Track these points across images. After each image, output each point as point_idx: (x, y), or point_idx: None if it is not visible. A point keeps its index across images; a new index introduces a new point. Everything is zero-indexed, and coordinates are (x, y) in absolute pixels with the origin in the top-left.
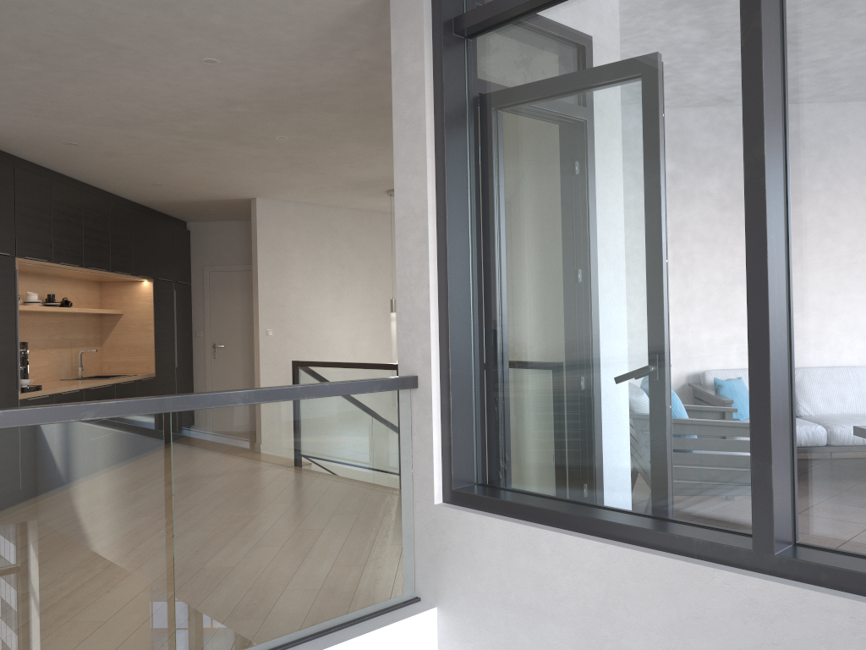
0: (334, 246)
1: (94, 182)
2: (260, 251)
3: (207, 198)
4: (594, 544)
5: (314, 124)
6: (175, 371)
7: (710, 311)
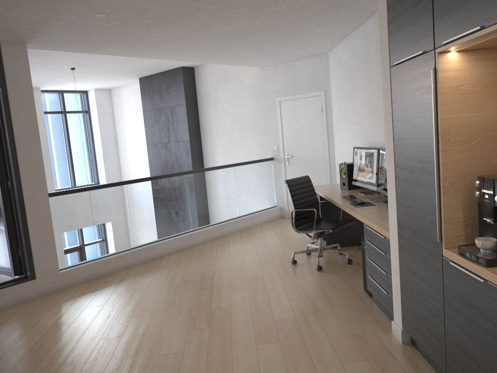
0: None
1: None
2: None
3: None
4: None
5: None
6: None
7: None
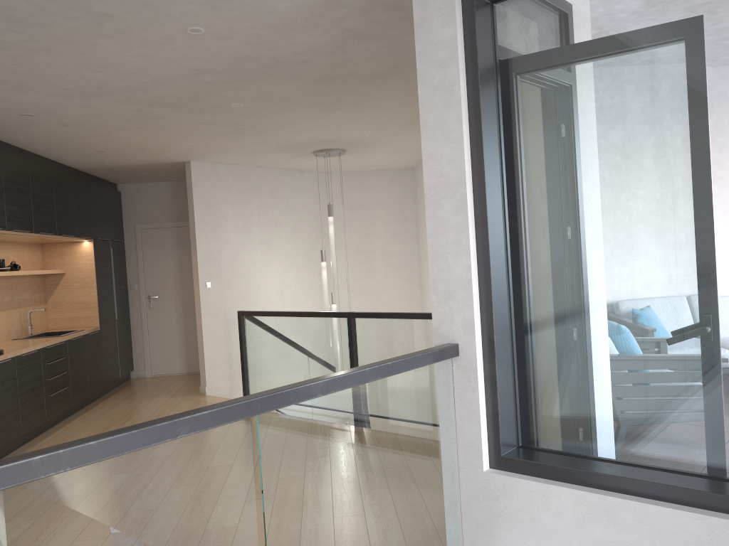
0: (261, 203)
1: (39, 150)
2: (196, 210)
3: (144, 162)
4: (690, 516)
5: (272, 92)
6: (116, 323)
7: None
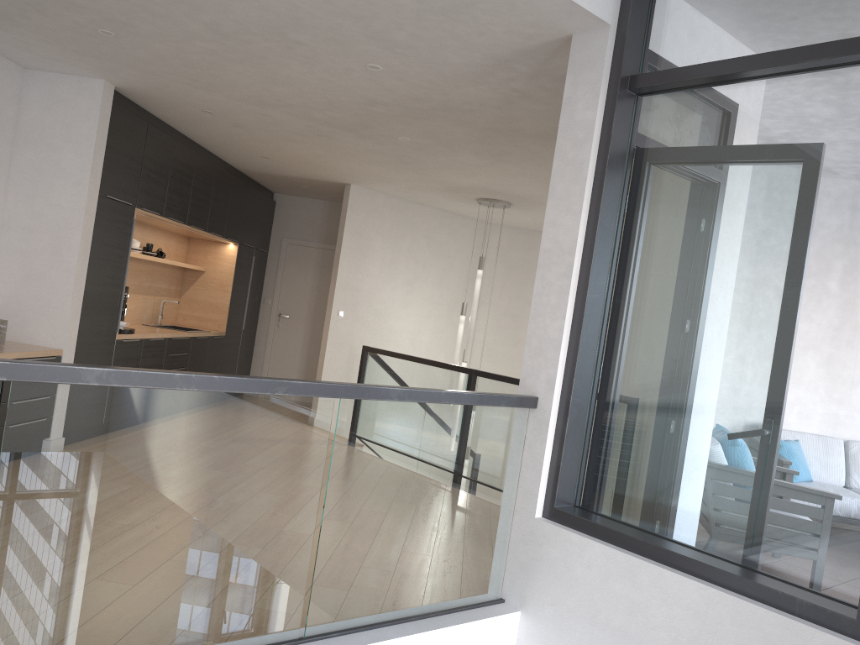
0: (413, 241)
1: (208, 146)
2: (345, 235)
3: (305, 176)
4: (695, 584)
5: (440, 133)
6: (241, 333)
7: (846, 395)
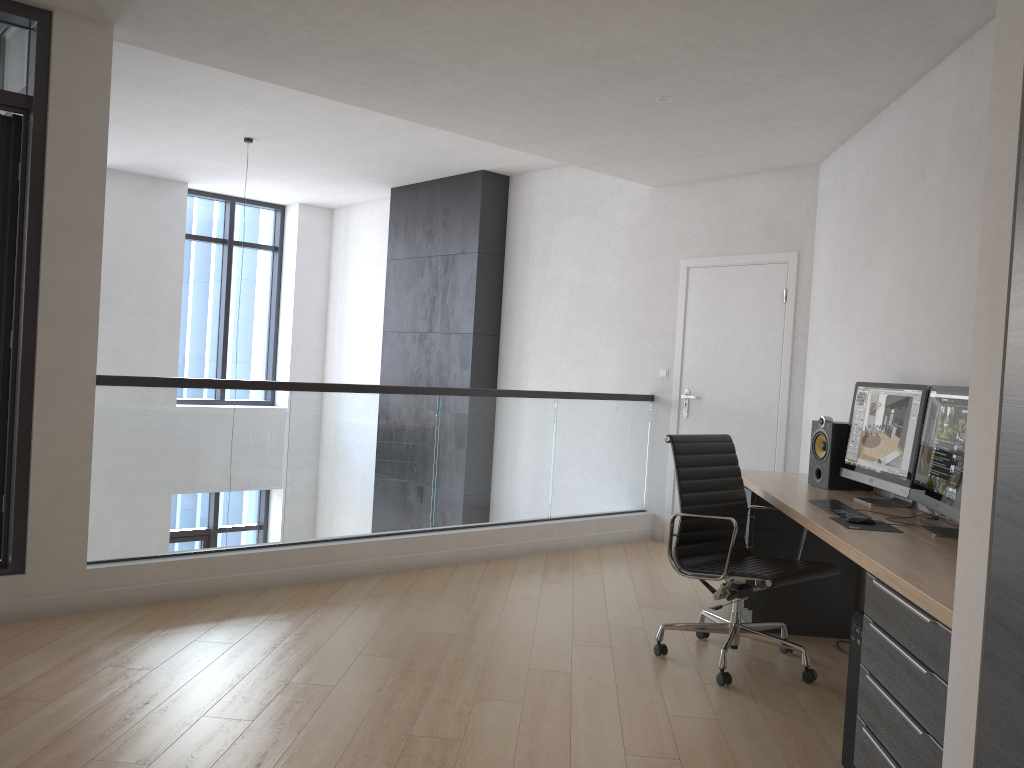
0: None
1: None
2: None
3: None
4: None
5: None
6: None
7: None
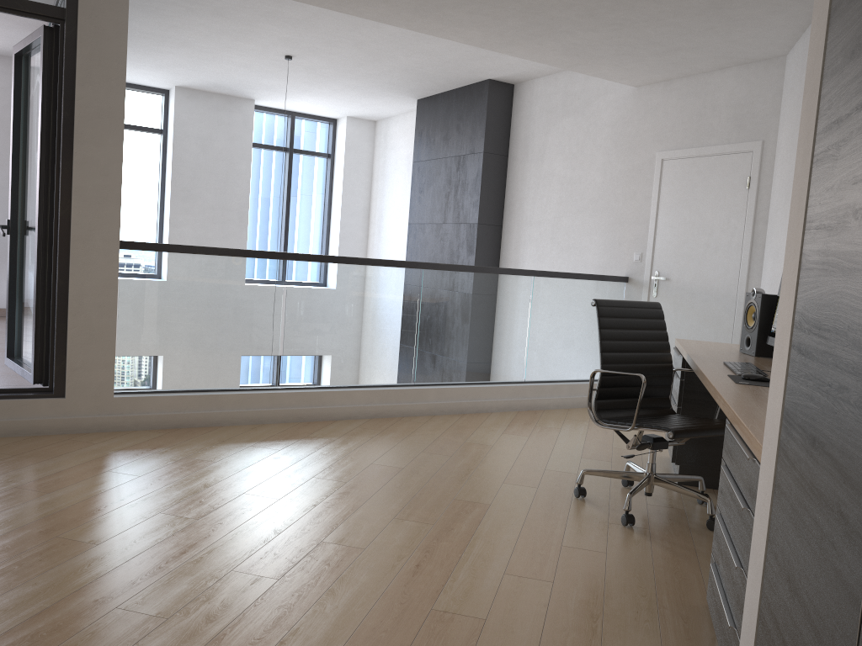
0: None
1: None
2: None
3: None
4: None
5: None
6: None
7: None
